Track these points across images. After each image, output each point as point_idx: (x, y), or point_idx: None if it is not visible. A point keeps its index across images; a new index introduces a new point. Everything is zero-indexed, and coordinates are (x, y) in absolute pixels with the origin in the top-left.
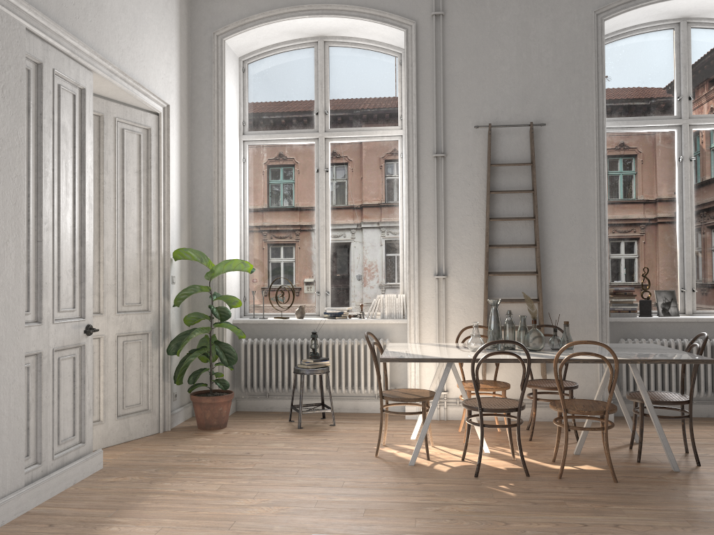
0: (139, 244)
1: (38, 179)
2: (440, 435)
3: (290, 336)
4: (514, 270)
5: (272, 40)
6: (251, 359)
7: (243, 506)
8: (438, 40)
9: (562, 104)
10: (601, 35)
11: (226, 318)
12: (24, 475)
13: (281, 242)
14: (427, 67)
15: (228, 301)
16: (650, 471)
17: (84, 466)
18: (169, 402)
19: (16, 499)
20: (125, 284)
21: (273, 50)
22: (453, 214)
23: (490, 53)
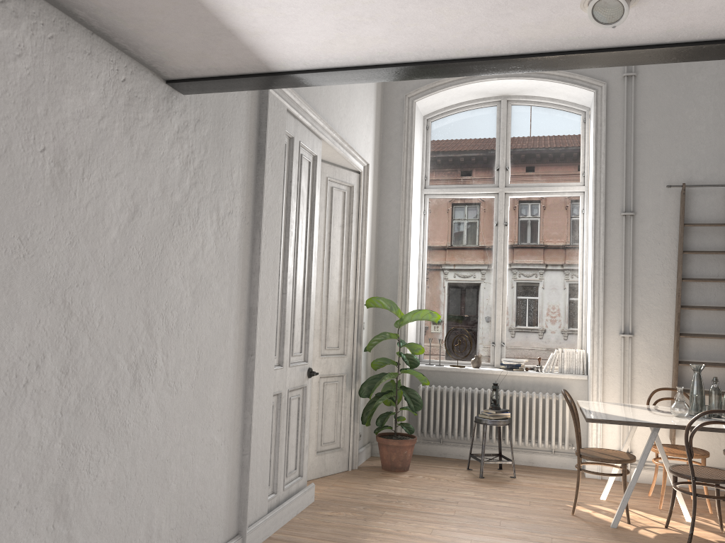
0: (339, 293)
1: (285, 238)
2: (630, 498)
3: (465, 385)
4: (707, 332)
5: (457, 100)
6: (427, 404)
7: None
8: (629, 100)
9: None
10: None
11: (415, 365)
12: (267, 503)
13: (457, 292)
14: (617, 126)
15: (411, 348)
16: None
17: (303, 498)
18: (357, 442)
19: (263, 525)
20: (327, 329)
21: (456, 109)
22: (641, 272)
23: (684, 113)
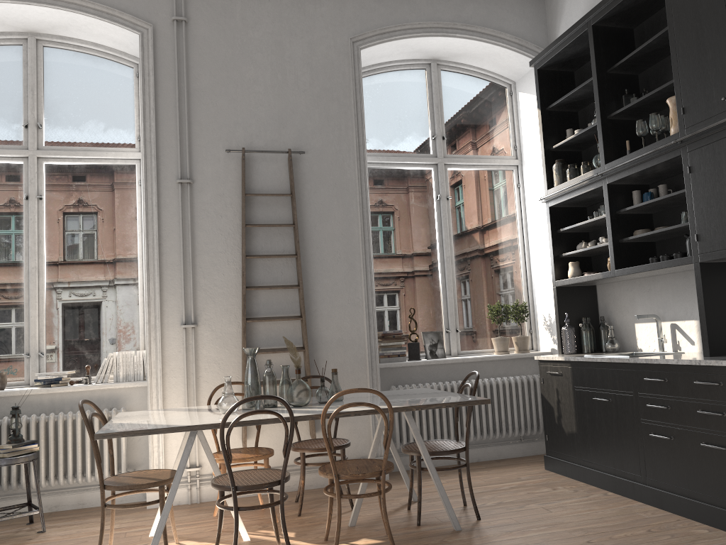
0: None
1: None
2: (189, 525)
3: None
4: (277, 315)
5: None
6: None
7: None
8: (181, 49)
9: (321, 132)
10: (358, 63)
11: None
12: None
13: None
14: (168, 78)
15: None
16: (432, 535)
17: None
18: None
19: None
20: None
21: None
22: (203, 250)
23: (242, 71)
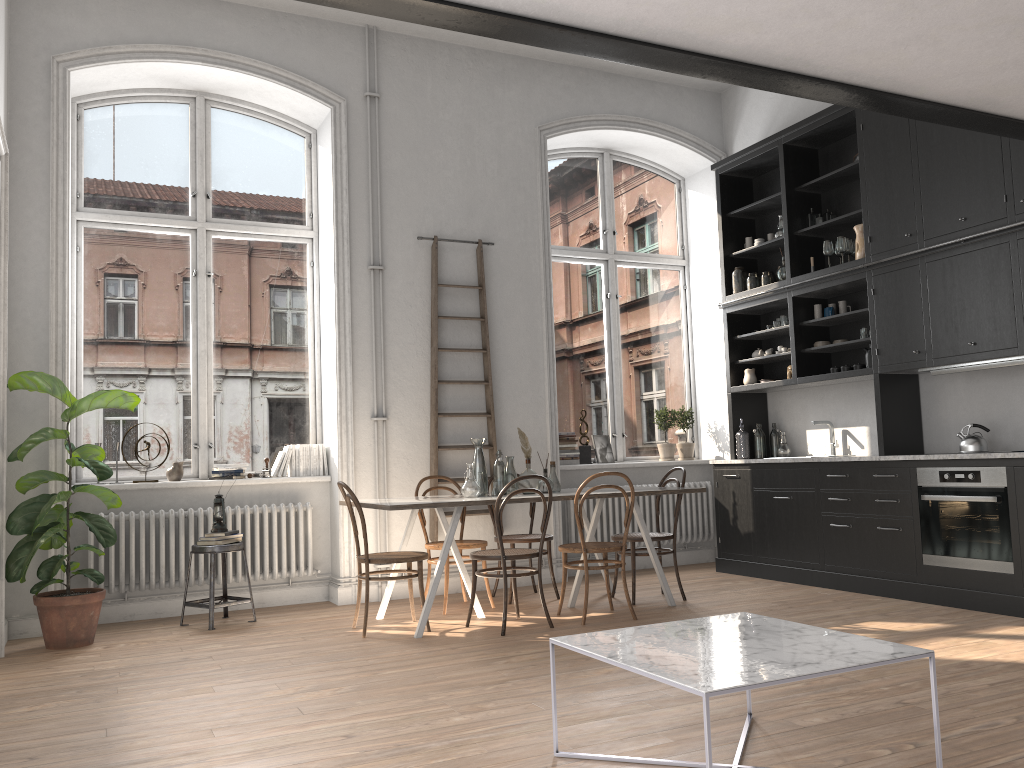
0: None
1: None
2: (406, 612)
3: (161, 507)
4: (463, 411)
5: (131, 84)
6: None
7: (282, 696)
8: (373, 127)
9: (508, 223)
10: (544, 153)
11: (107, 475)
12: None
13: (137, 373)
14: (360, 157)
15: (83, 455)
16: (652, 609)
17: None
18: (2, 613)
19: None
20: None
21: (127, 97)
22: (393, 341)
23: (432, 154)
